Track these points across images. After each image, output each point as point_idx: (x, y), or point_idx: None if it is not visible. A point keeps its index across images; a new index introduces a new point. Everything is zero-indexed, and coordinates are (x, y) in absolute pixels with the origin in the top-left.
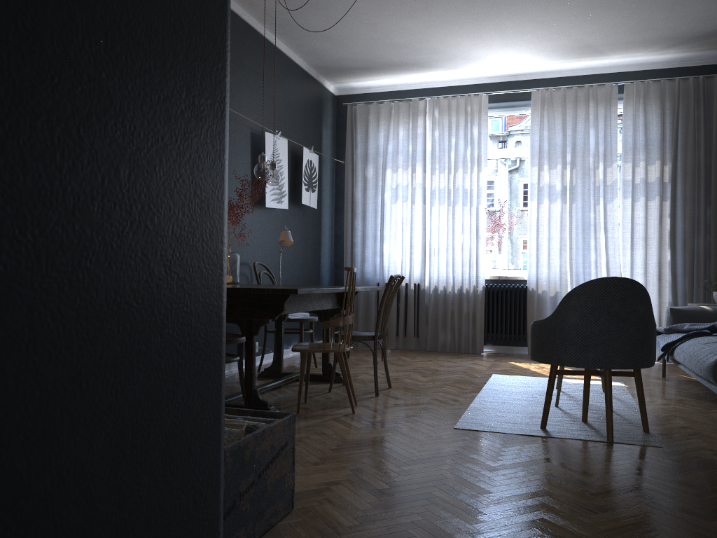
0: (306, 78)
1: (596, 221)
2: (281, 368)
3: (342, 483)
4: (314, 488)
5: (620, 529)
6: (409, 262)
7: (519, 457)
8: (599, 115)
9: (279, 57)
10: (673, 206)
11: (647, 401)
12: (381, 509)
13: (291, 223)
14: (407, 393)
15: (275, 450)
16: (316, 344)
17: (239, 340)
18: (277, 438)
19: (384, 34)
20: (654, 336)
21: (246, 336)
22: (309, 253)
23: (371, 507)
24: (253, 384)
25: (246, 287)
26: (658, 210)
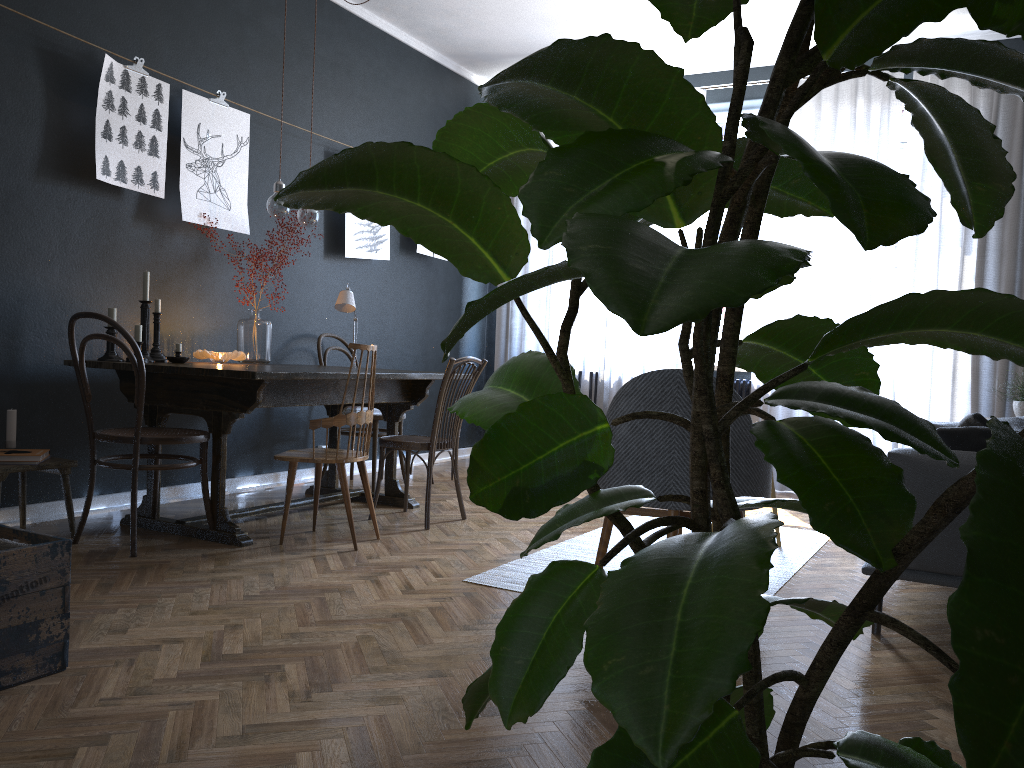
0: (437, 72)
1: (857, 285)
2: (334, 482)
3: (186, 642)
4: (140, 645)
5: (468, 743)
6: (585, 340)
7: (490, 629)
8: (872, 120)
9: (382, 42)
10: (980, 263)
11: (828, 563)
12: (181, 681)
13: (403, 280)
14: (477, 528)
15: (10, 586)
16: (324, 450)
17: (188, 439)
18: (16, 570)
19: (523, 4)
20: (755, 463)
21: (214, 435)
22: (438, 323)
23: (172, 676)
24: (220, 500)
25: (206, 367)
26: (958, 269)
